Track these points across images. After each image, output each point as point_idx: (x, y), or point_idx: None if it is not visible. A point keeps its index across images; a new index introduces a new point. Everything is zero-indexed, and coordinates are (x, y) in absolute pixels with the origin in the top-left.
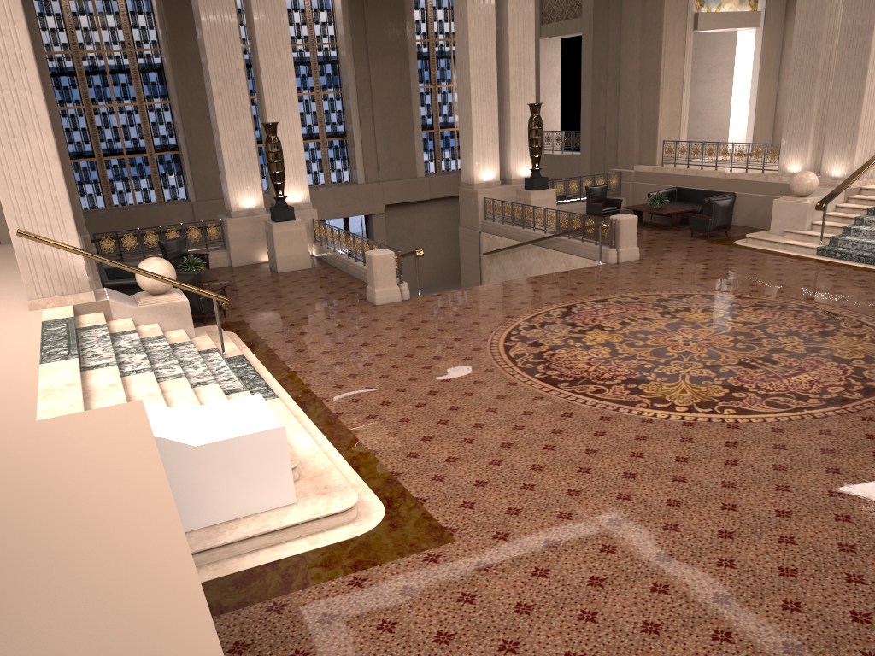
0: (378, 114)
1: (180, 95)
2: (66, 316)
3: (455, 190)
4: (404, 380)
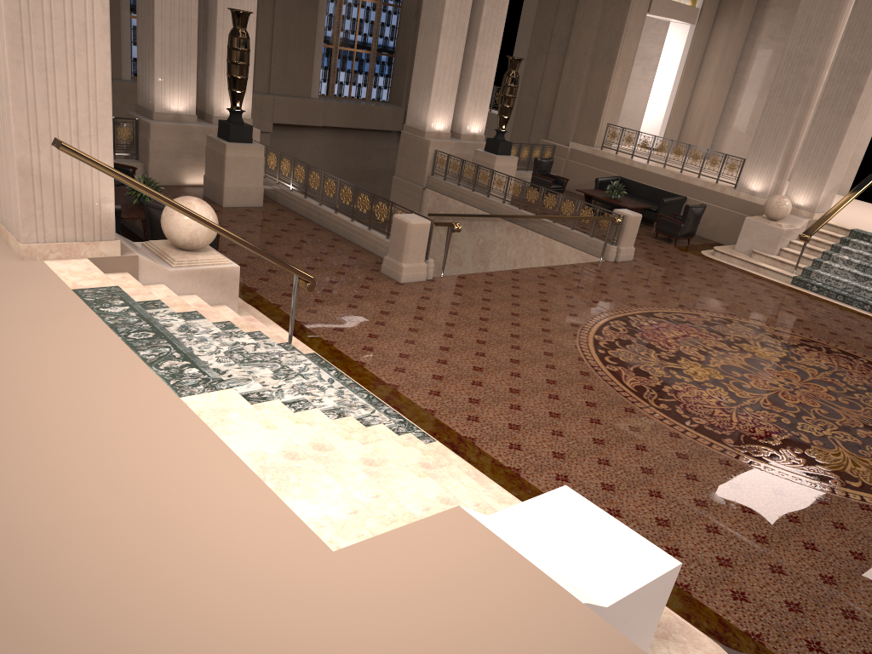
0: (279, 12)
1: None
2: (103, 283)
3: (350, 121)
4: (546, 416)
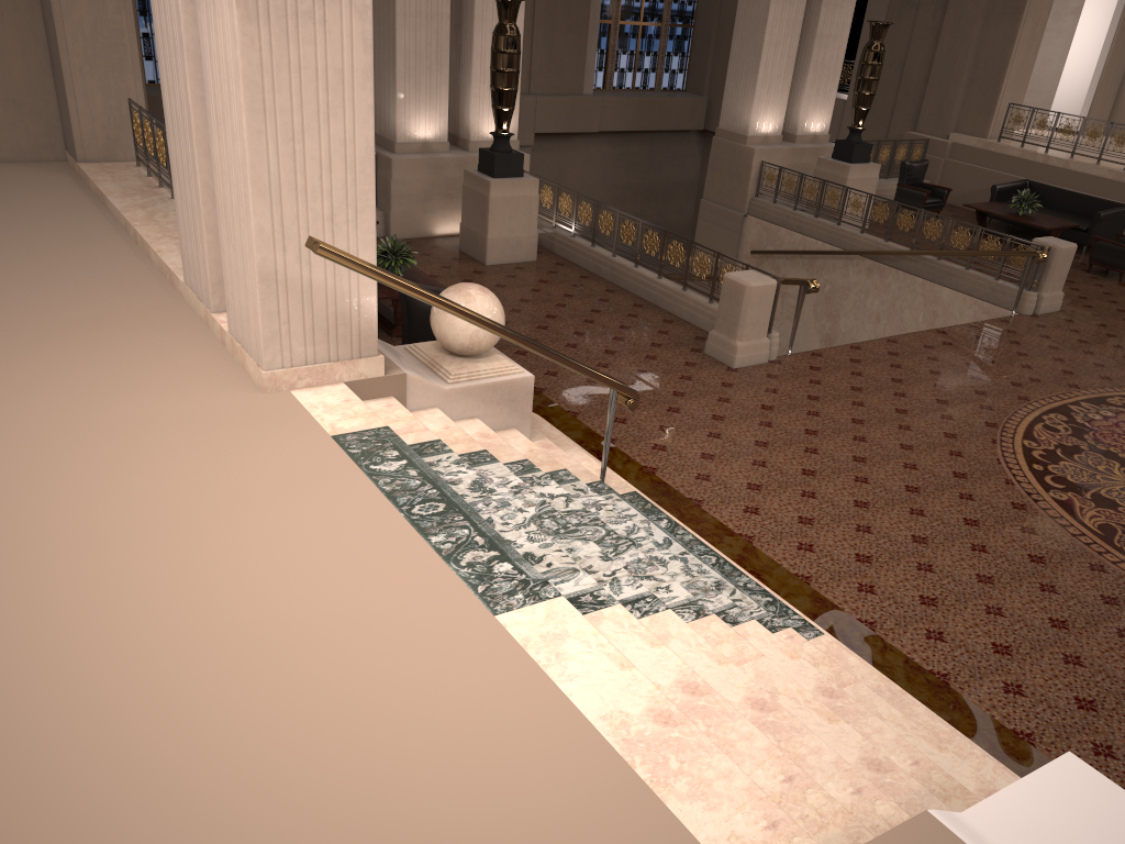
0: None
1: None
2: (369, 422)
3: (634, 121)
4: (972, 582)
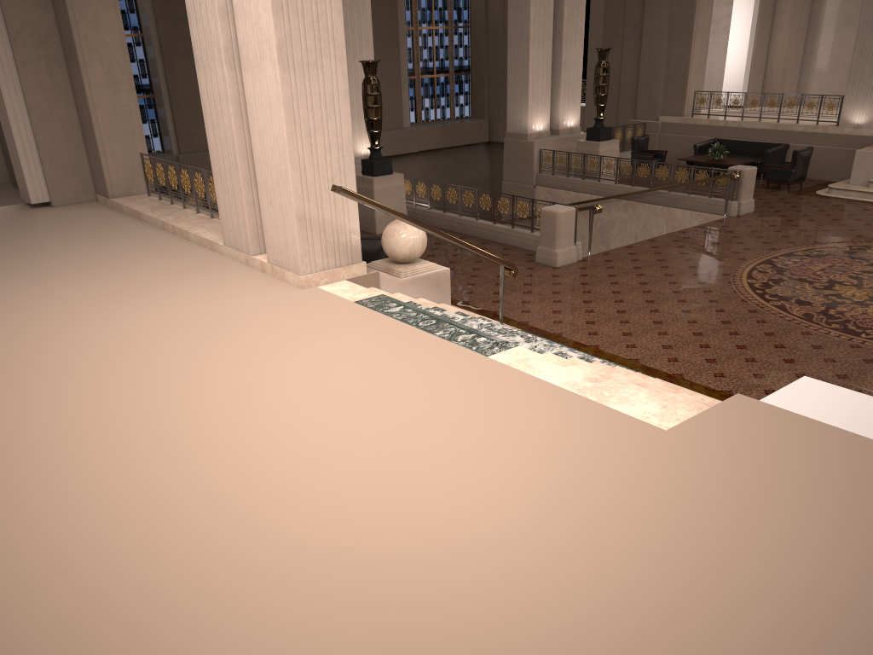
0: None
1: (161, 27)
2: (371, 294)
3: (441, 141)
4: (734, 349)
